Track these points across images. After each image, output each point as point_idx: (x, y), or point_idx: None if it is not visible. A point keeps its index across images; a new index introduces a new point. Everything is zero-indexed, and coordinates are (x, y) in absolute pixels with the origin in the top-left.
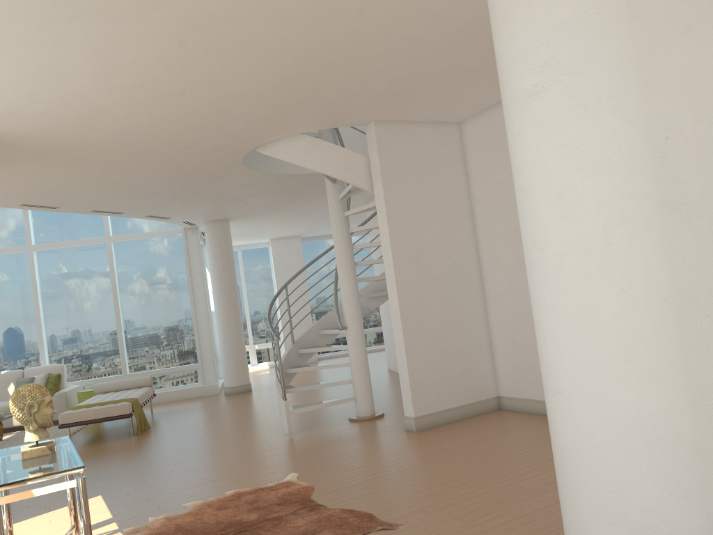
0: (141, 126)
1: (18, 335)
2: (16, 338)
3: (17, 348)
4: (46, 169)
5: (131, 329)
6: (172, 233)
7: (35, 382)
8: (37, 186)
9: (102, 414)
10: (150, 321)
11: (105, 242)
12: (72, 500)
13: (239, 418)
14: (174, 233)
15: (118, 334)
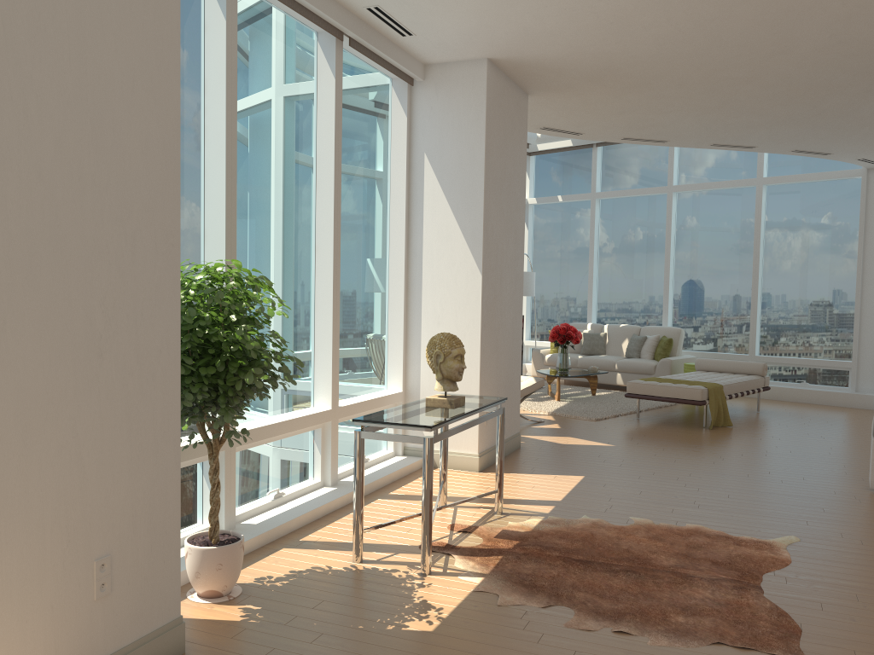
0: (686, 31)
1: (645, 288)
2: (643, 290)
3: (643, 302)
4: (615, 96)
5: (770, 301)
6: (847, 176)
7: (645, 343)
8: (621, 116)
9: (670, 393)
10: (796, 293)
11: (755, 184)
12: (498, 465)
13: (847, 447)
14: (850, 176)
15: (752, 303)
